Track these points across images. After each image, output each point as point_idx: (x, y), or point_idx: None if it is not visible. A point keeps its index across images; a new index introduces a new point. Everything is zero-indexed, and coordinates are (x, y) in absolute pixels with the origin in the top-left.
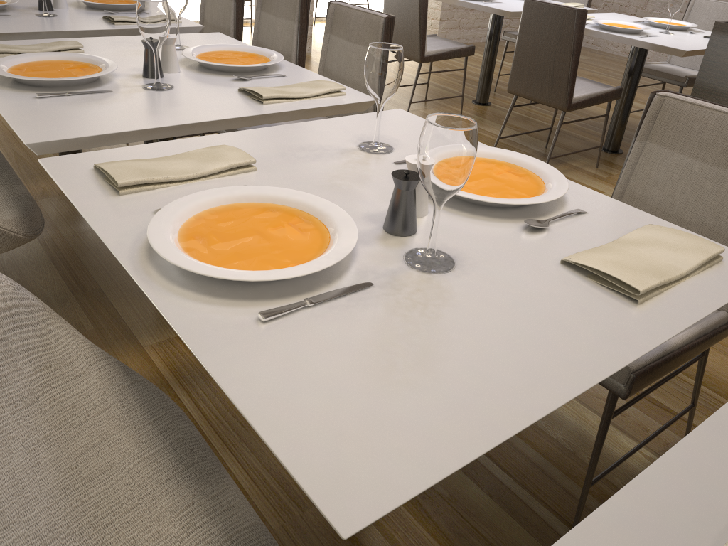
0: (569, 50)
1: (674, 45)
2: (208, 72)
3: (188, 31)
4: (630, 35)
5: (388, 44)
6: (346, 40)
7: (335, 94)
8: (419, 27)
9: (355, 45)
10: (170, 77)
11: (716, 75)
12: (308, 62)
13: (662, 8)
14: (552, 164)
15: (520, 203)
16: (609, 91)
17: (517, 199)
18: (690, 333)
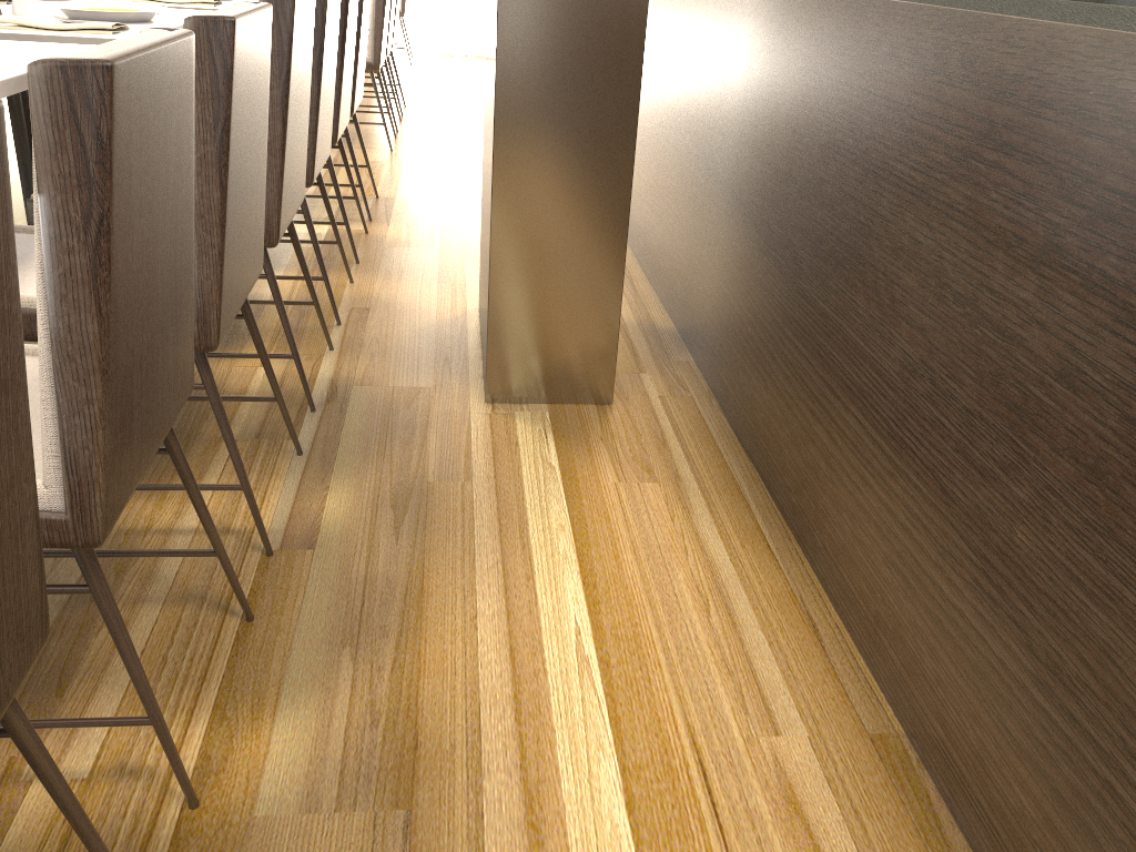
0: None
1: None
2: None
3: None
4: None
5: None
6: None
7: None
8: None
9: None
10: None
11: None
12: None
13: None
14: None
15: None
16: None
17: None
18: None
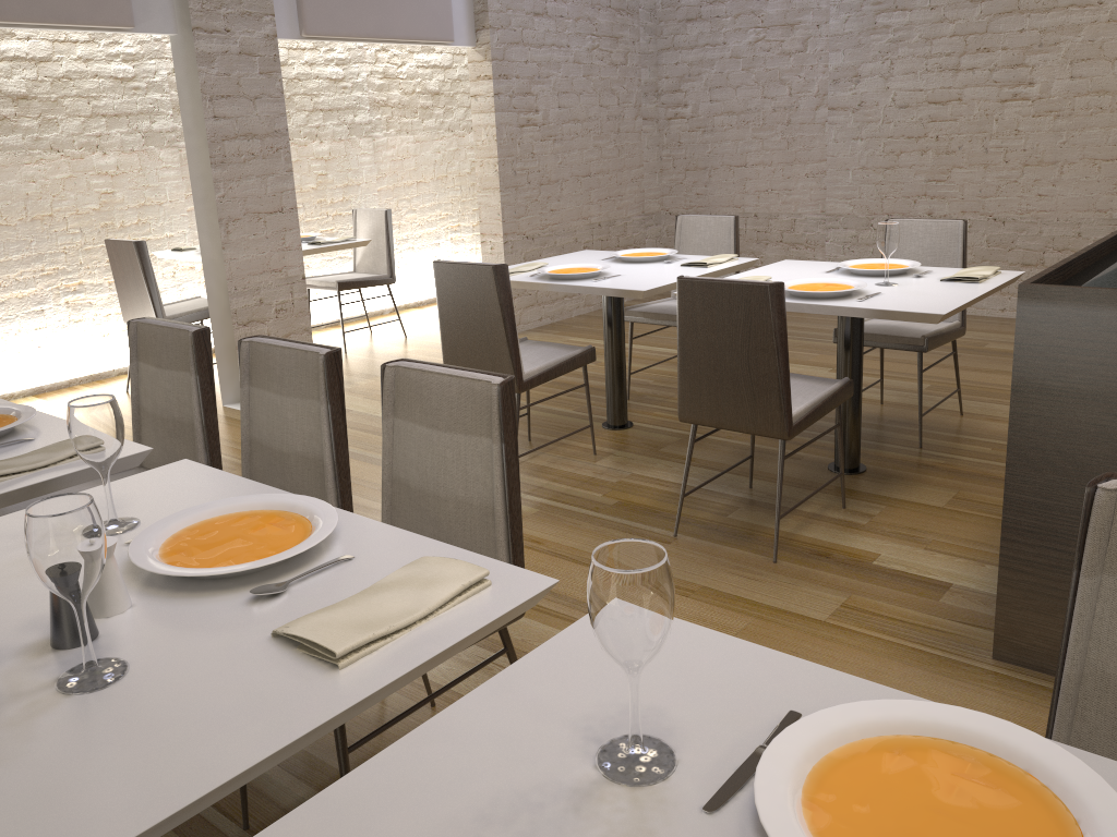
0: (770, 345)
1: (918, 307)
2: (193, 588)
3: (123, 464)
4: (842, 300)
5: (625, 541)
6: (429, 426)
7: (472, 592)
8: (505, 339)
9: (449, 434)
10: (113, 629)
11: (1045, 365)
12: None
13: (817, 226)
14: (774, 518)
15: None
16: (836, 389)
17: None
18: None
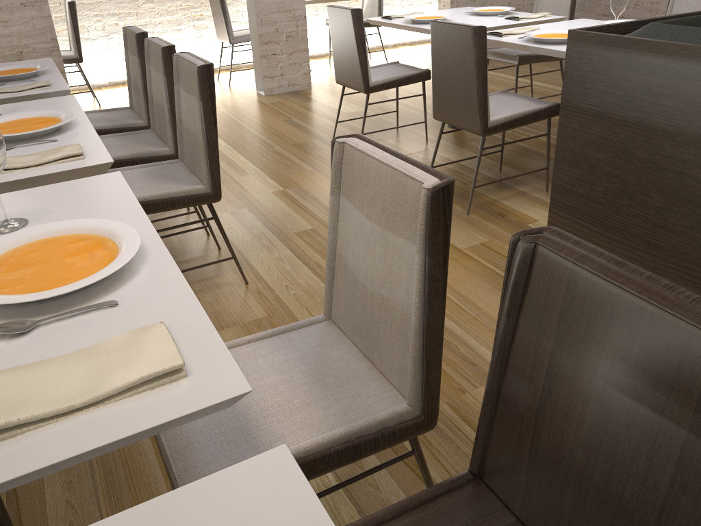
0: (473, 70)
1: None
2: None
3: (55, 95)
4: (560, 45)
5: None
6: (184, 90)
7: (70, 159)
8: (358, 58)
9: (188, 95)
10: None
11: (578, 91)
12: (301, 98)
13: None
14: (495, 190)
15: (6, 302)
16: (542, 108)
17: (14, 296)
18: (323, 438)
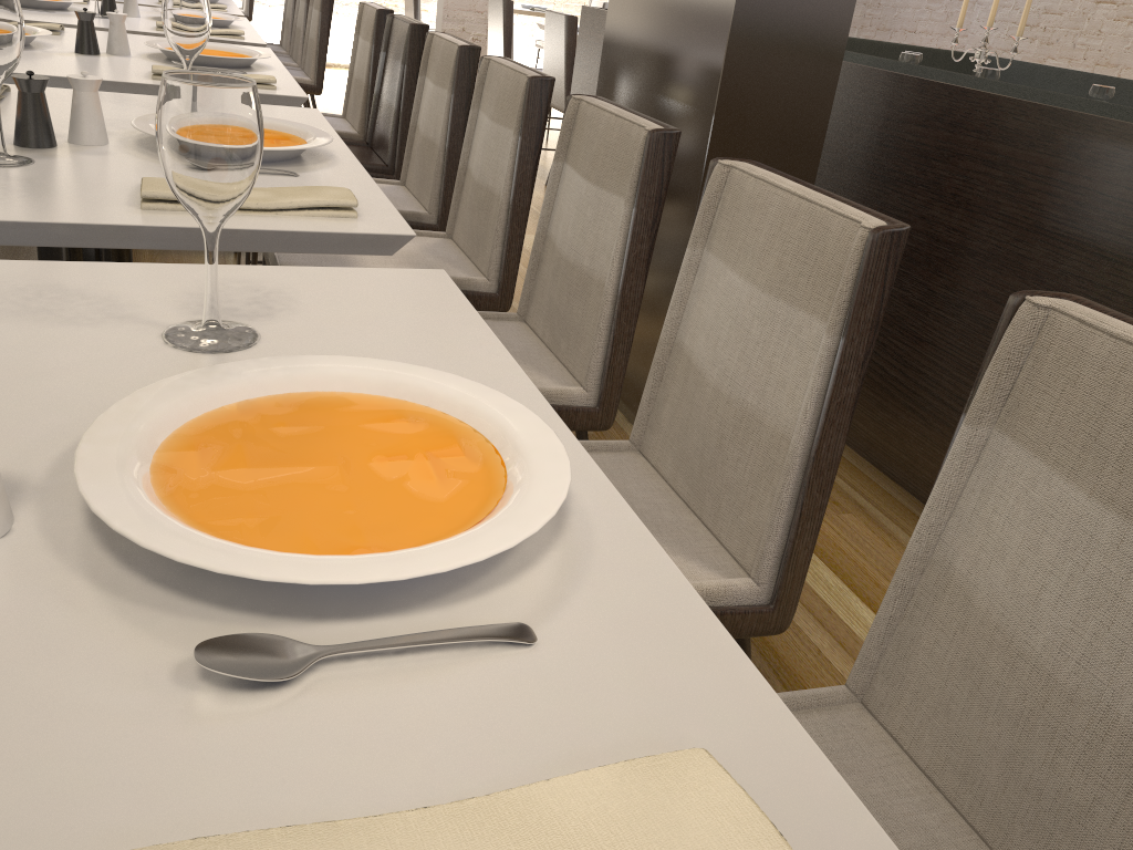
0: (564, 53)
1: None
2: None
3: None
4: None
5: None
6: (314, 8)
7: (217, 10)
8: (503, 48)
9: (315, 10)
10: None
11: (581, 50)
12: None
13: None
14: None
15: None
16: None
17: None
18: None
